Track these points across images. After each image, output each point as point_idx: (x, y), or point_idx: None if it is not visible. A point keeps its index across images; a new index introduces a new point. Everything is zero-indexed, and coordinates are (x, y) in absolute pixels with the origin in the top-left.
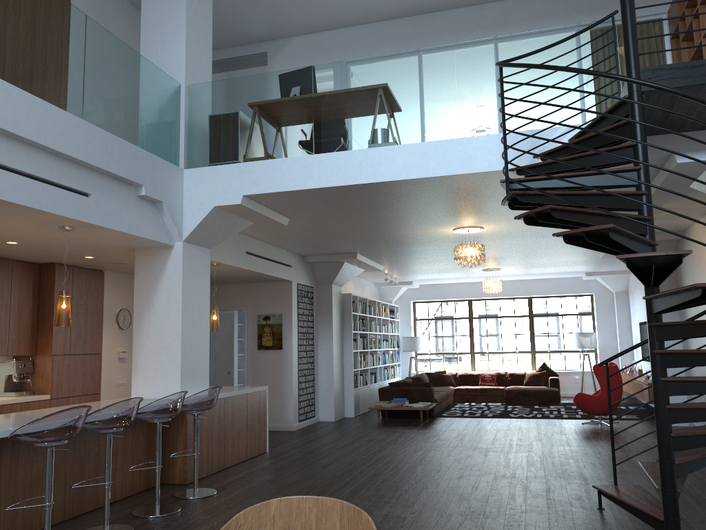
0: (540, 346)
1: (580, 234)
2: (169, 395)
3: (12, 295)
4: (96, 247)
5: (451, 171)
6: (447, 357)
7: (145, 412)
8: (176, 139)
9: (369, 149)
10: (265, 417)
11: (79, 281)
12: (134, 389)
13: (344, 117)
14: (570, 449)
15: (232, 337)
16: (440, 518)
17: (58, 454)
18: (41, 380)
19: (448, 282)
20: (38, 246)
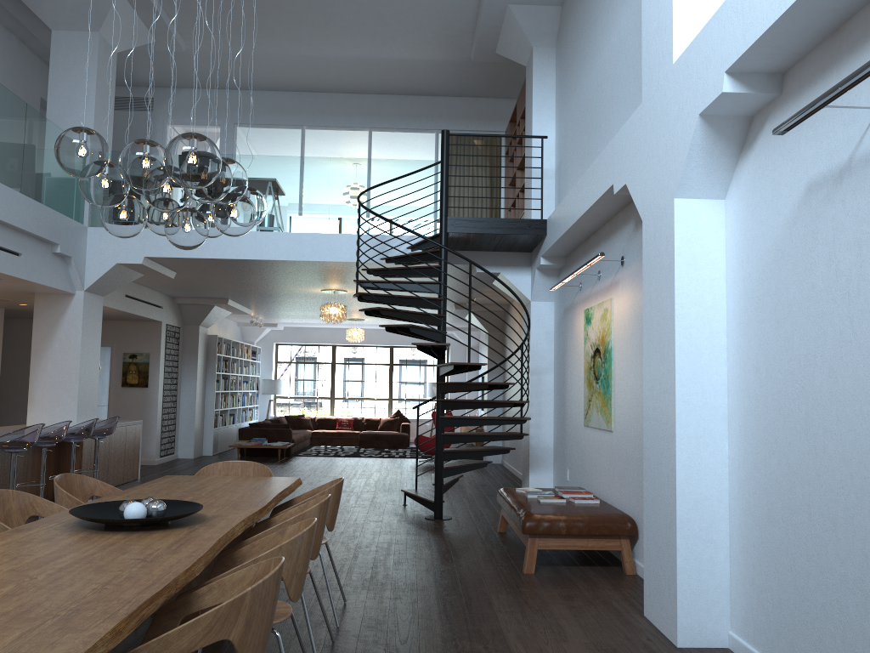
0: (397, 393)
1: (395, 327)
2: (87, 421)
3: None
4: None
5: (321, 258)
6: (307, 402)
7: (67, 433)
8: (82, 200)
9: (258, 232)
10: (139, 448)
11: None
12: (29, 418)
13: None
14: (401, 477)
15: None
16: None
17: None
18: None
19: (314, 326)
20: None
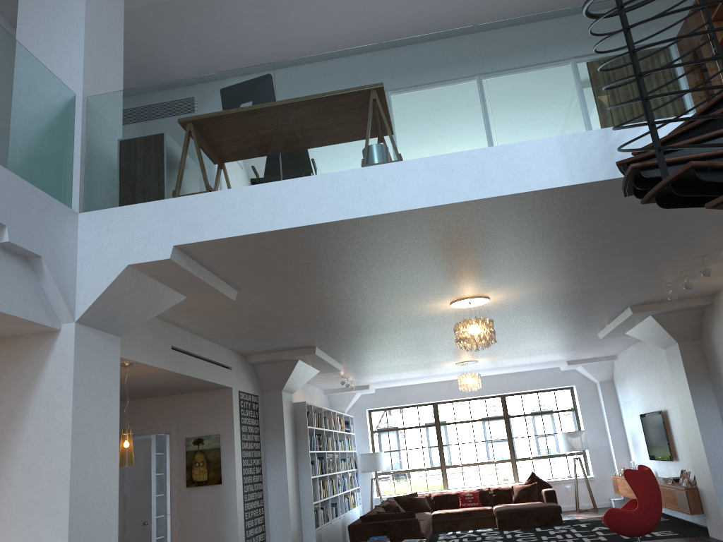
0: (520, 452)
1: None
2: None
3: None
4: None
5: (494, 191)
6: (414, 475)
7: None
8: (67, 169)
9: (368, 168)
10: None
11: None
12: None
13: (325, 128)
14: None
15: (148, 471)
16: None
17: None
18: None
19: (409, 384)
20: None
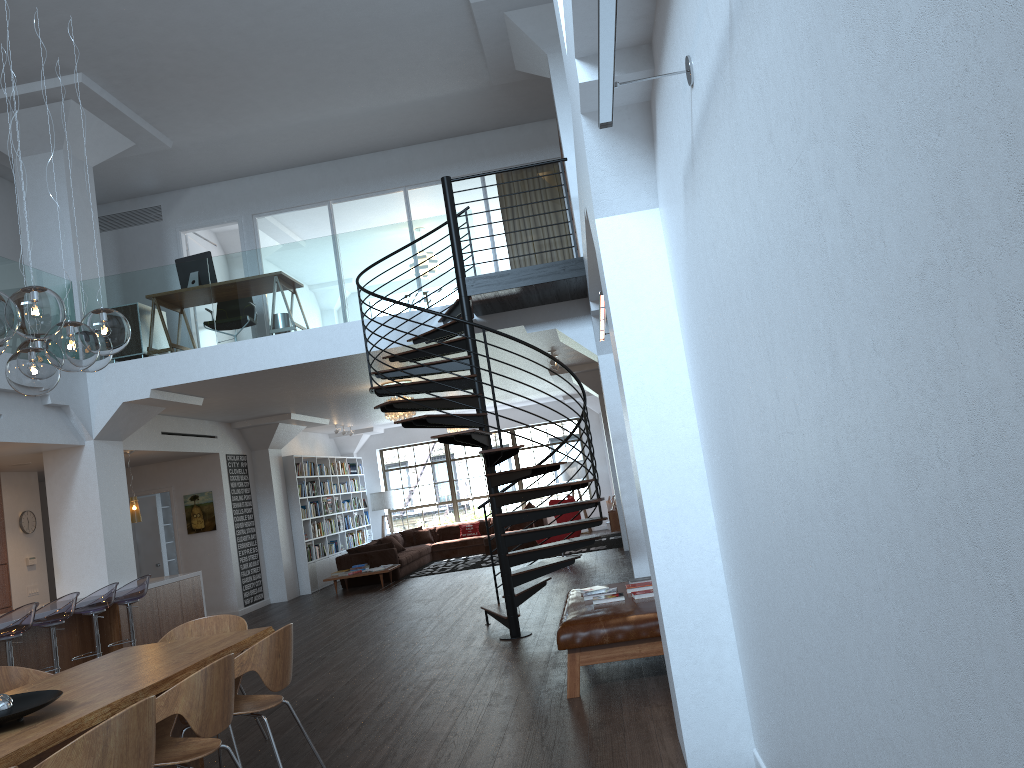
0: (528, 483)
1: (412, 421)
2: (103, 588)
3: None
4: (0, 456)
5: (345, 352)
6: (427, 510)
7: (82, 606)
8: None
9: (270, 336)
10: (202, 602)
11: None
12: (59, 592)
13: (243, 307)
14: None
15: (156, 523)
16: (354, 652)
17: (3, 654)
18: None
19: None
20: None
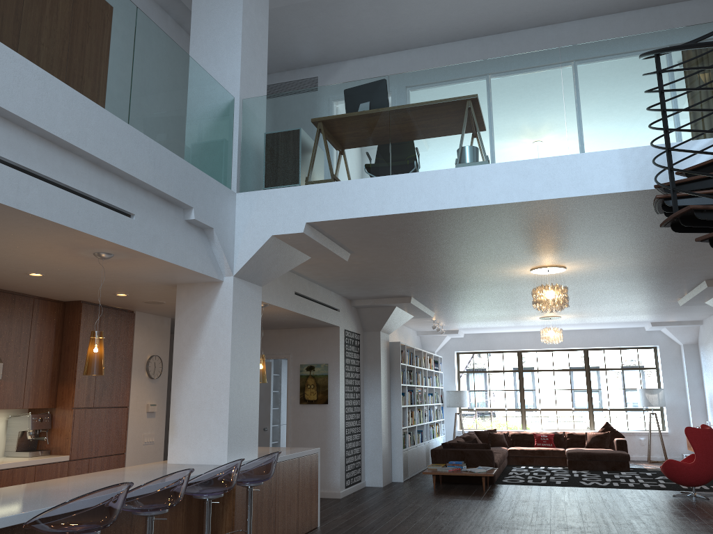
0: (598, 403)
1: None
2: (224, 465)
3: (31, 338)
4: (132, 282)
5: (561, 193)
6: (495, 414)
7: (194, 486)
8: (228, 159)
9: (459, 168)
10: (317, 485)
11: (107, 323)
12: (170, 452)
13: (427, 133)
14: (683, 531)
15: (268, 388)
16: None
17: None
18: (60, 438)
19: (496, 331)
20: (65, 280)
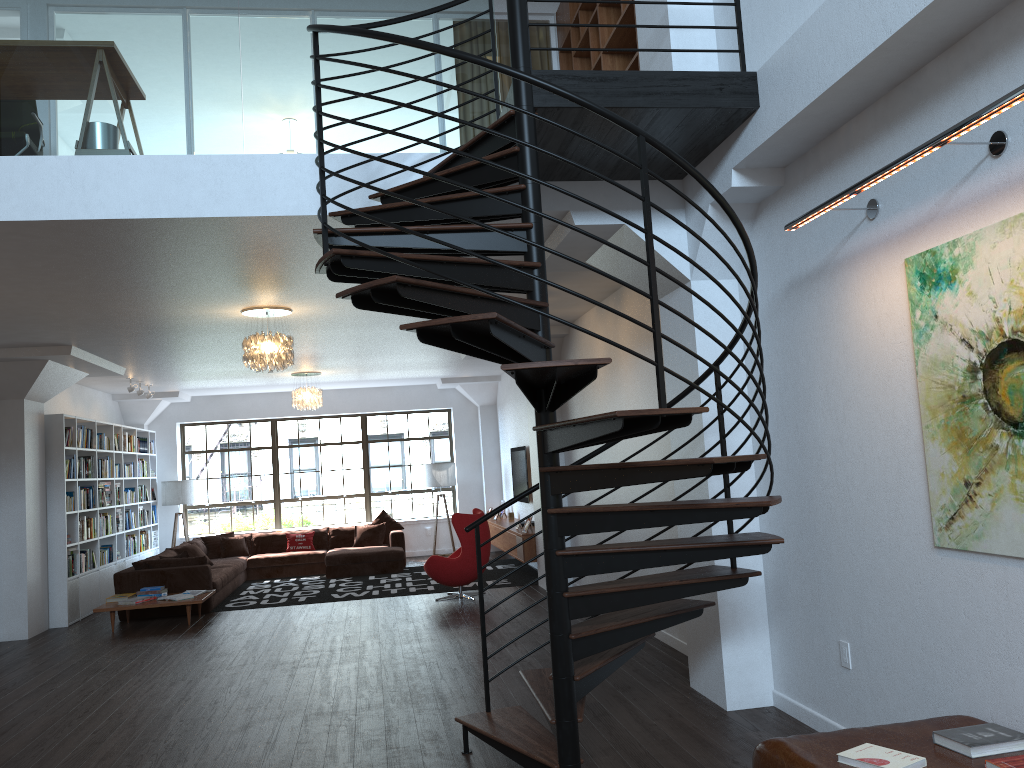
0: (378, 485)
1: (444, 328)
2: None
3: None
4: None
5: (232, 210)
6: (238, 510)
7: None
8: None
9: (77, 157)
10: None
11: None
12: None
13: (25, 93)
14: (421, 647)
15: None
16: None
17: None
18: None
19: (239, 393)
20: None
